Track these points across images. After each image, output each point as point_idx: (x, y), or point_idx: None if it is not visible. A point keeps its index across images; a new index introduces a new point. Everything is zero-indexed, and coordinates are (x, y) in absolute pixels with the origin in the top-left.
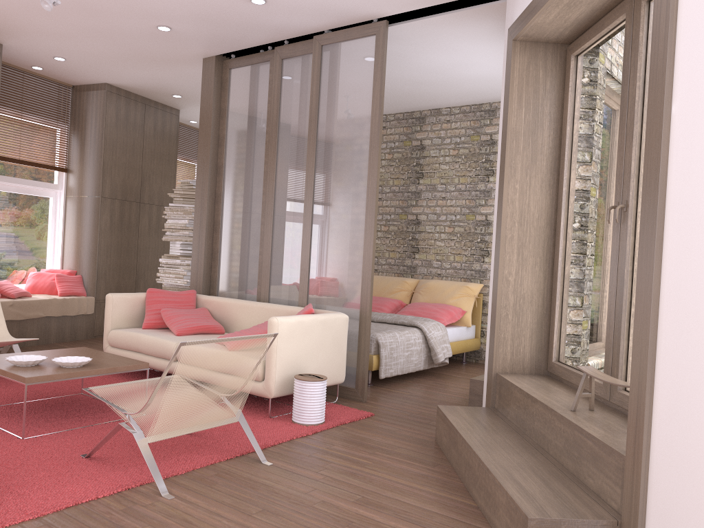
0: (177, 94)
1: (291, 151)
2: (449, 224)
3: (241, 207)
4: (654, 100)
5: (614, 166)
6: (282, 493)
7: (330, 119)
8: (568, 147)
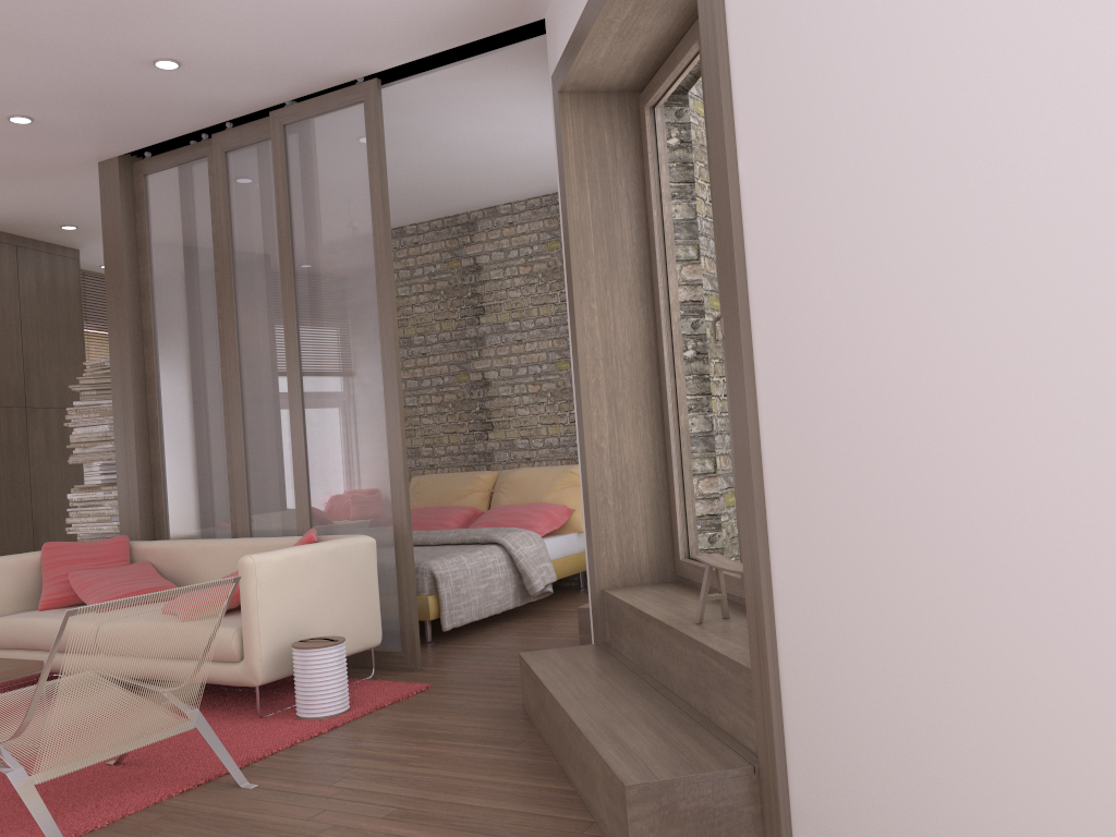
0: (69, 224)
1: (258, 294)
2: (533, 380)
3: (190, 393)
4: (717, 156)
5: (714, 260)
6: (270, 825)
7: (311, 237)
8: (659, 240)
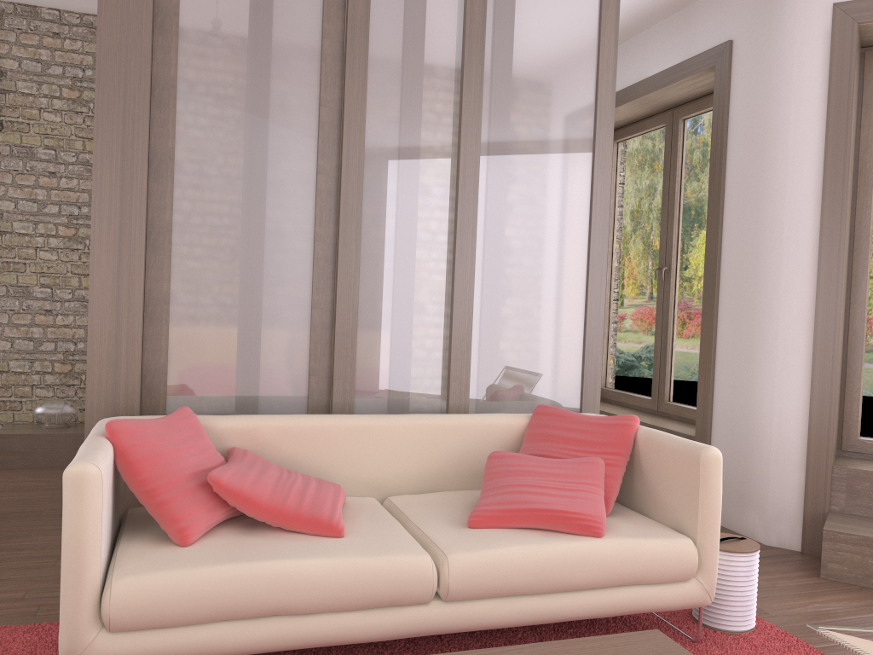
0: None
1: (407, 93)
2: None
3: (246, 197)
4: None
5: None
6: None
7: (512, 50)
8: None
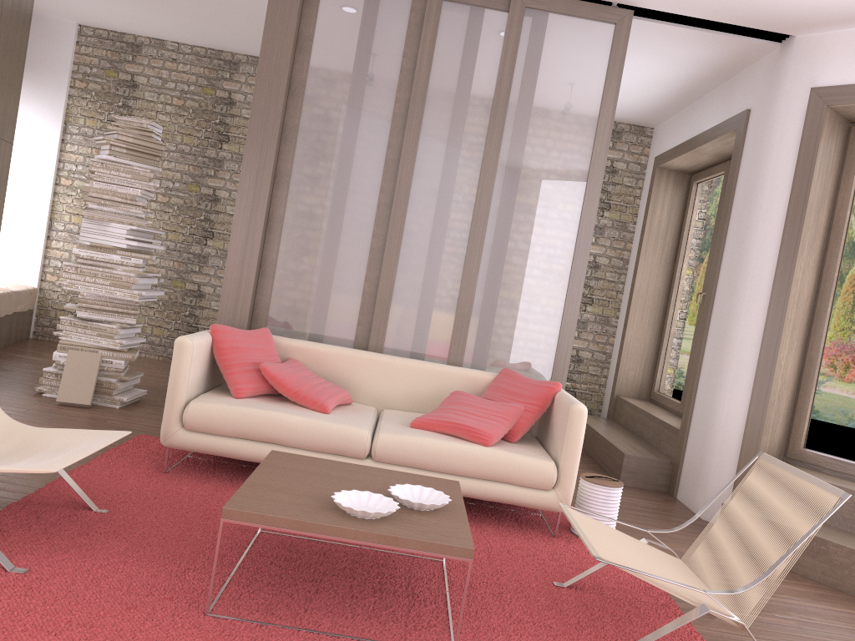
0: None
1: (448, 142)
2: None
3: (331, 204)
4: None
5: None
6: None
7: (528, 115)
8: (845, 232)
